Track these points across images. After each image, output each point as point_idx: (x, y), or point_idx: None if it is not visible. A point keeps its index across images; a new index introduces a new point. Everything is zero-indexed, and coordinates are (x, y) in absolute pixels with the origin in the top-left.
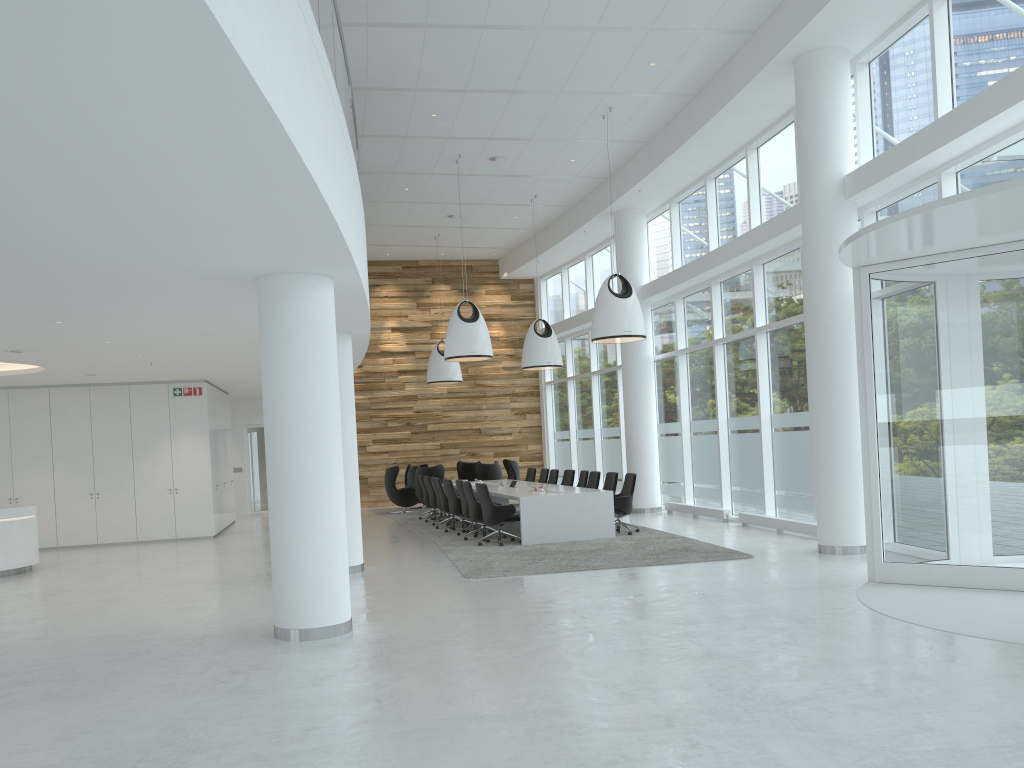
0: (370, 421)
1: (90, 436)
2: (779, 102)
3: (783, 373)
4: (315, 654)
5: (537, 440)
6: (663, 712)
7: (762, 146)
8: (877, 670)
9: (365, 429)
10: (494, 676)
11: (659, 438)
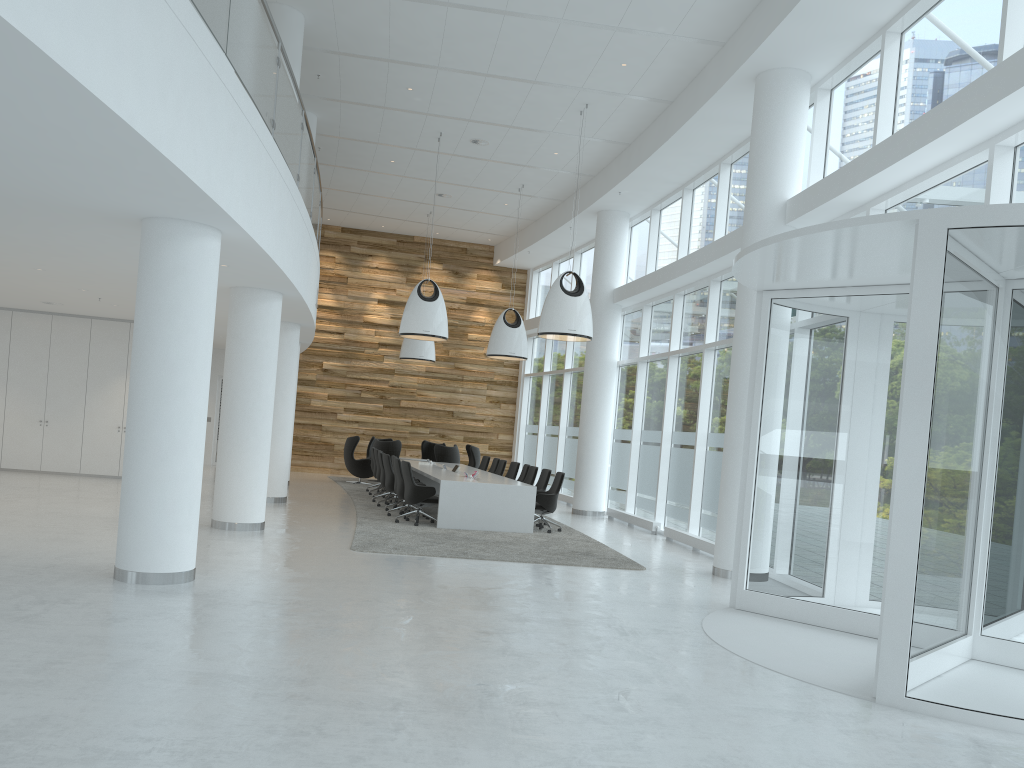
0: (344, 389)
1: (47, 364)
2: (747, 119)
3: (723, 393)
4: (134, 597)
5: (509, 431)
6: (401, 696)
7: (735, 162)
8: (647, 688)
9: (338, 396)
10: (279, 641)
11: (614, 443)
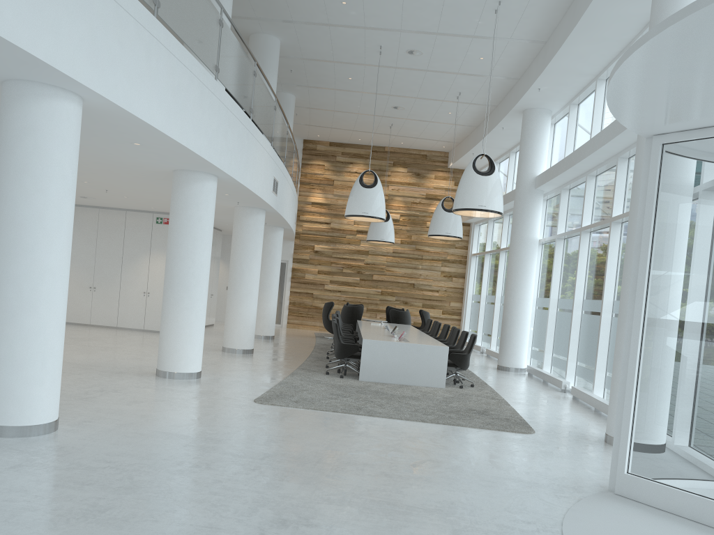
0: (330, 266)
1: (95, 245)
2: None
3: None
4: None
5: (459, 299)
6: None
7: None
8: None
9: (325, 271)
10: (15, 527)
11: (536, 310)
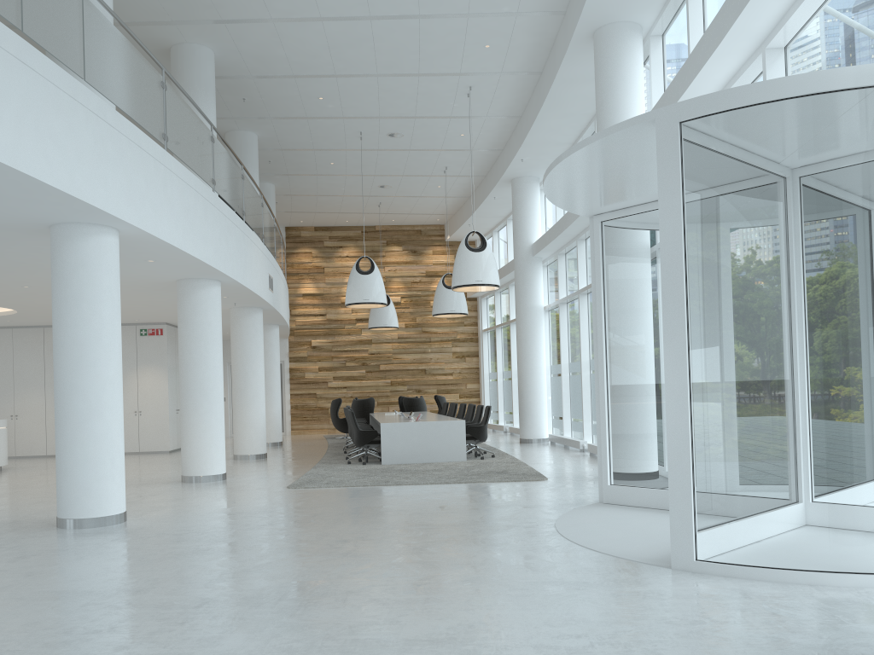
0: (331, 361)
1: None
2: None
3: None
4: (58, 539)
5: (475, 380)
6: (215, 596)
7: None
8: (454, 573)
9: (327, 368)
10: (150, 562)
11: (551, 378)
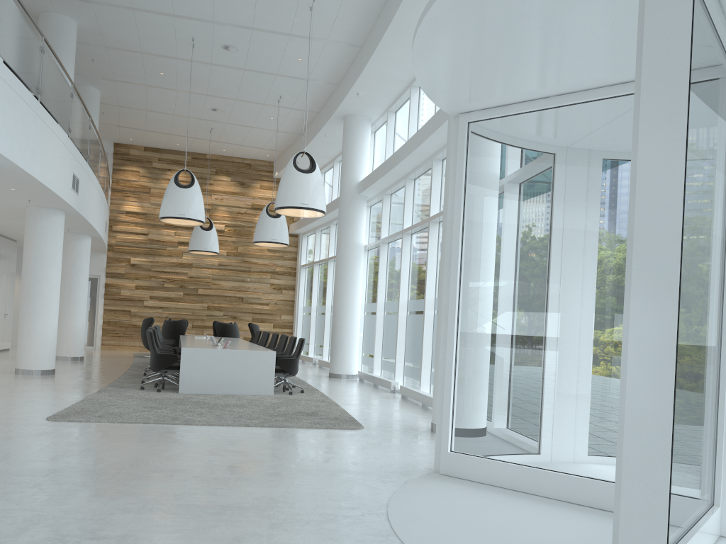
0: (150, 280)
1: None
2: None
3: None
4: None
5: (290, 312)
6: None
7: None
8: None
9: (144, 286)
10: None
11: (365, 316)
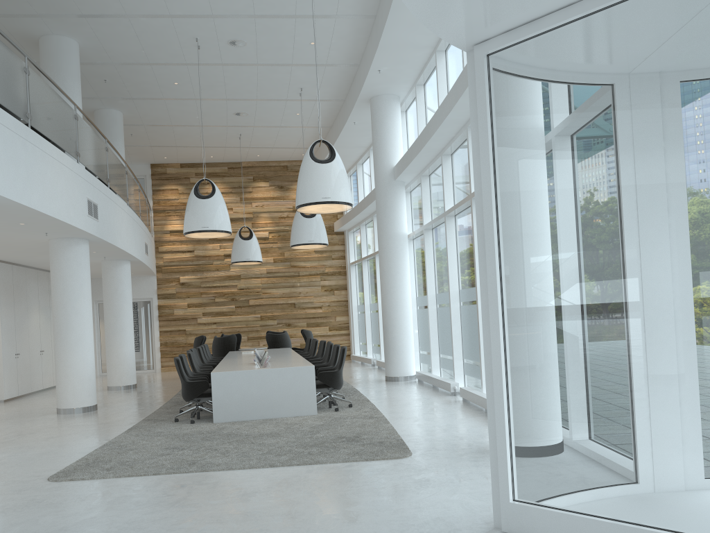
0: (200, 297)
1: None
2: None
3: None
4: None
5: (344, 312)
6: None
7: None
8: None
9: (196, 304)
10: None
11: (418, 310)
